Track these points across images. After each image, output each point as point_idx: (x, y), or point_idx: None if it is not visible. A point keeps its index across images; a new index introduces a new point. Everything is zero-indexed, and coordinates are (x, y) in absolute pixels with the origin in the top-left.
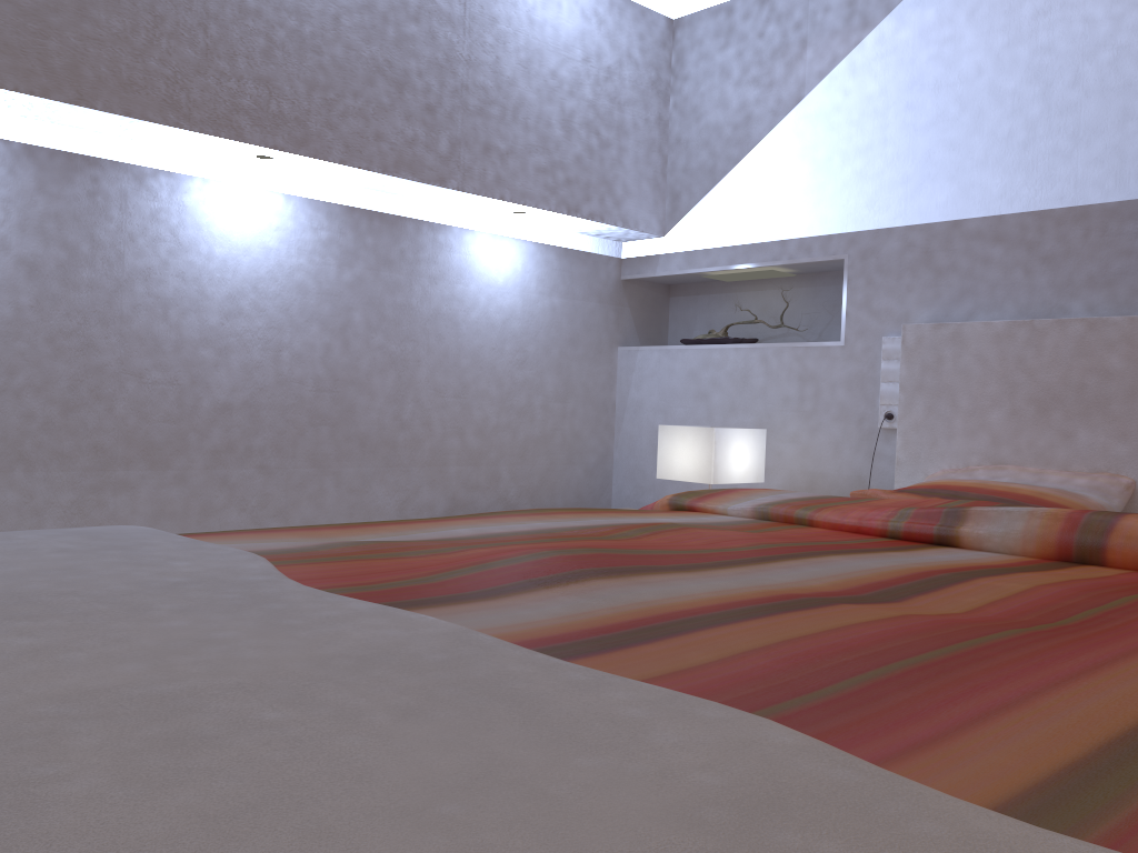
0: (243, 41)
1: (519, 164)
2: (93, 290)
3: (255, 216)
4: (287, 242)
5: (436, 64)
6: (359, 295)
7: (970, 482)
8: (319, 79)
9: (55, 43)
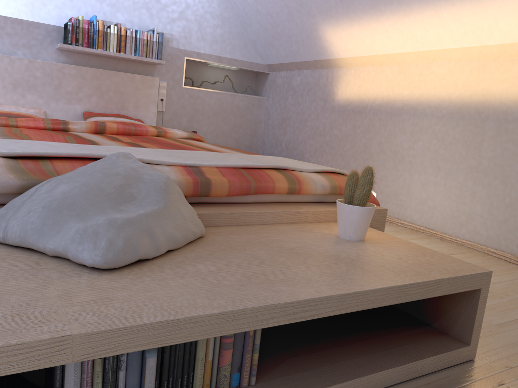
0: None
1: None
2: None
3: None
4: None
5: None
6: None
7: (3, 111)
8: None
9: None
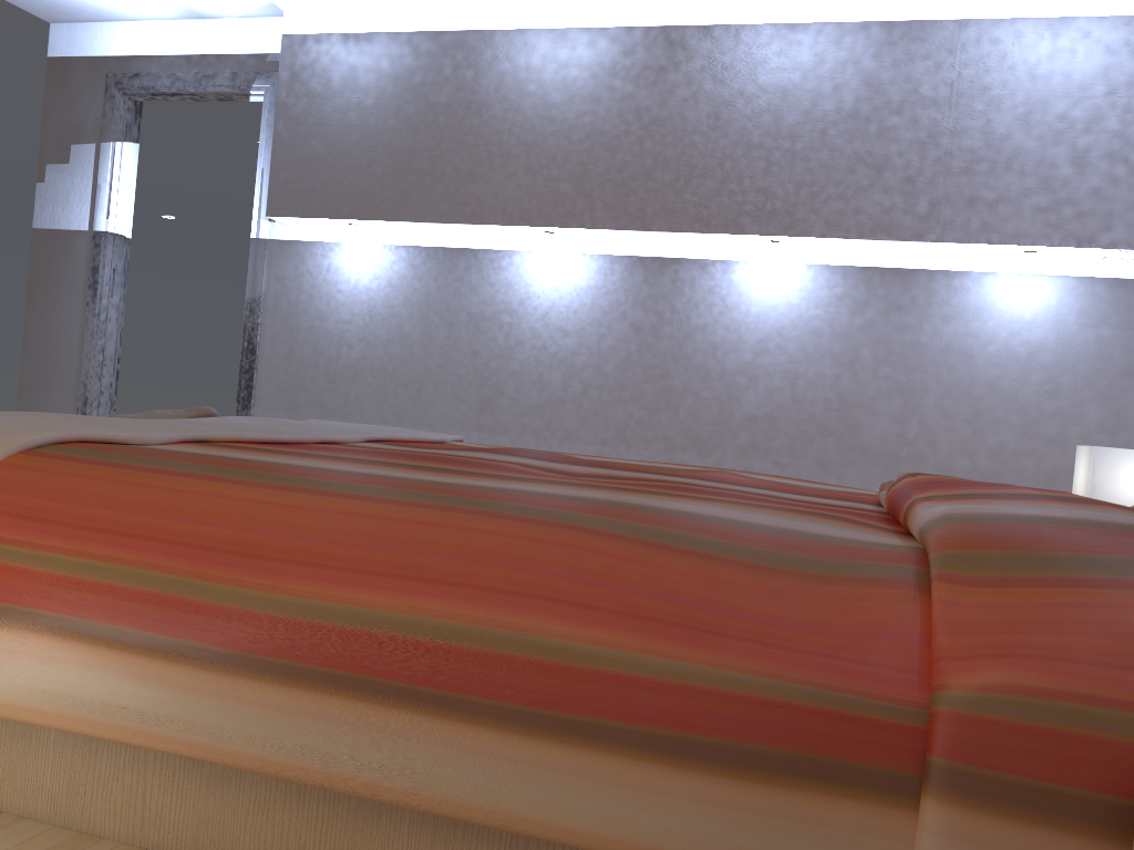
0: (748, 167)
1: (1011, 209)
2: (670, 340)
3: (782, 282)
4: (806, 299)
5: (917, 143)
6: (868, 336)
7: None
8: (806, 179)
9: (632, 198)
